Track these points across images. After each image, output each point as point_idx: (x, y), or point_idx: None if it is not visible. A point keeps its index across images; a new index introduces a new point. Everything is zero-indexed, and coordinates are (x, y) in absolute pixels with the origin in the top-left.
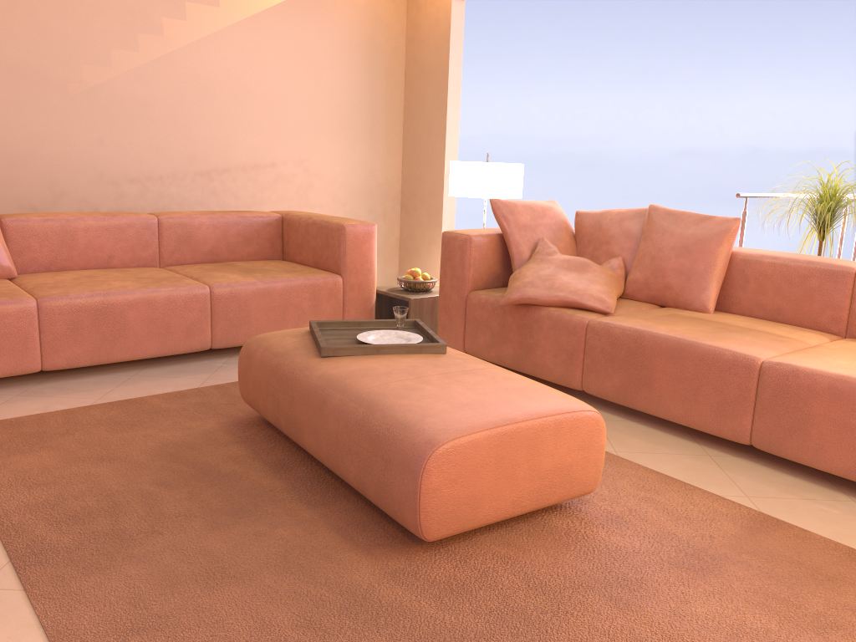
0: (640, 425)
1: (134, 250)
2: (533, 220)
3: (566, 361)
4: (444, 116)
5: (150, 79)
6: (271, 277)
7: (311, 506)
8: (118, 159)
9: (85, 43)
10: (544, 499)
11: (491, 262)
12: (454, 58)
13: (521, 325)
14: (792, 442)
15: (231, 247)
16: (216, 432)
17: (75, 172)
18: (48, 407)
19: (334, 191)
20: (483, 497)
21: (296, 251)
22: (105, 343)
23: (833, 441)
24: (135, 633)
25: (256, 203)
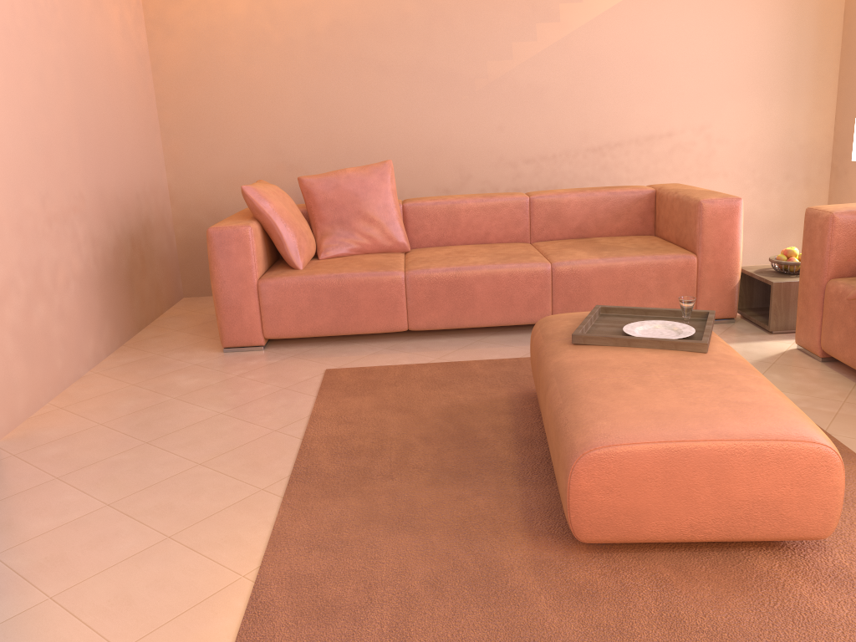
0: None
1: (507, 227)
2: None
3: None
4: None
5: (546, 65)
6: (615, 256)
7: (522, 483)
8: (515, 142)
9: (490, 42)
10: (739, 532)
11: None
12: None
13: None
14: None
15: (599, 223)
16: (500, 401)
17: (479, 157)
18: (397, 361)
19: (742, 157)
20: (648, 512)
21: (663, 226)
22: (456, 311)
23: None
24: (318, 548)
25: (649, 175)
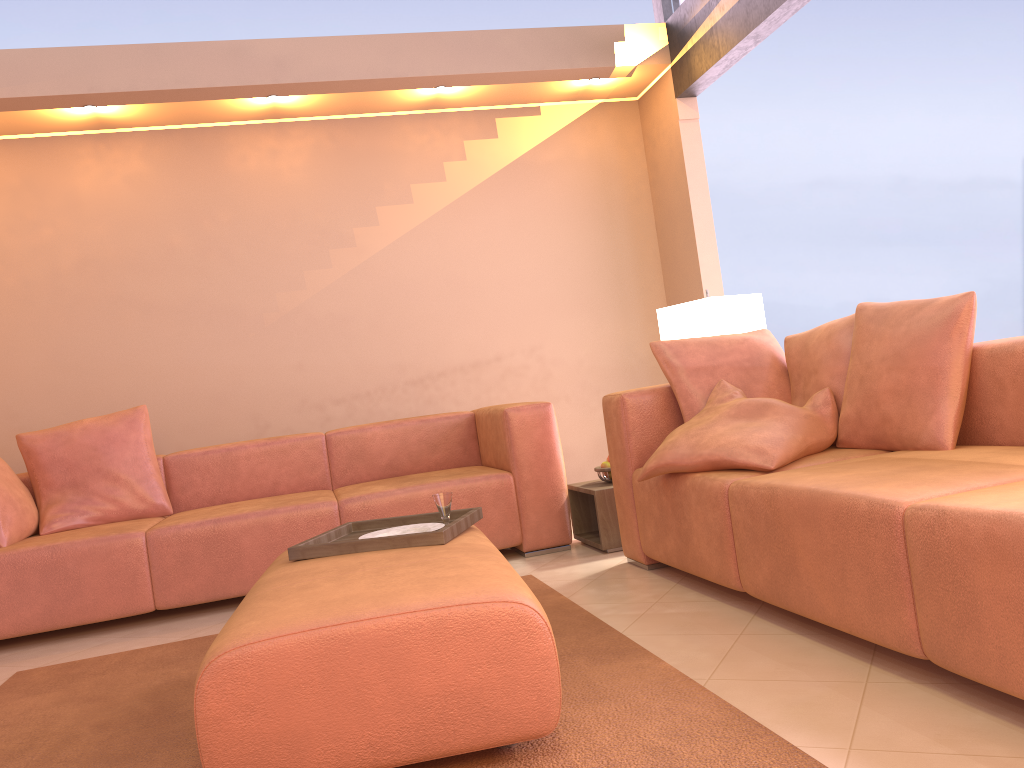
0: (804, 639)
1: (300, 473)
2: (712, 359)
3: (718, 549)
4: (696, 260)
5: (347, 293)
6: (416, 484)
7: None
8: (320, 381)
9: (277, 271)
10: (437, 742)
11: (662, 426)
12: (695, 189)
13: (674, 505)
14: (966, 648)
15: (413, 456)
16: None
17: (278, 402)
18: (127, 647)
19: (581, 377)
20: (309, 734)
21: (485, 451)
22: (219, 576)
23: (1017, 640)
24: None
25: (482, 406)
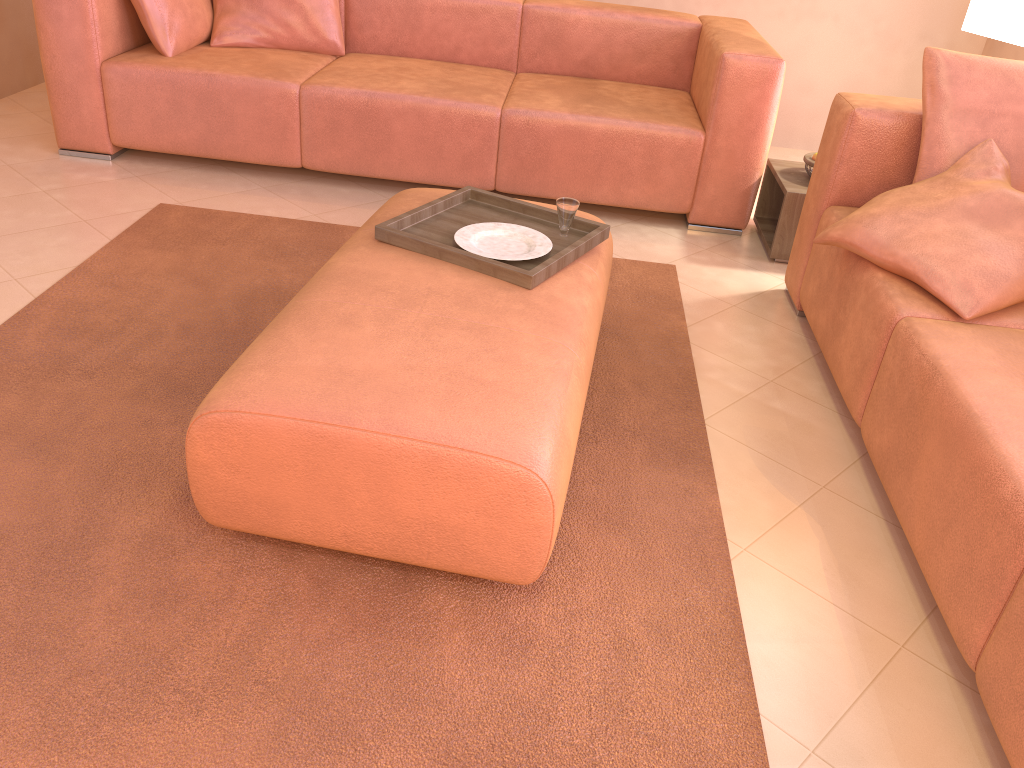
0: (883, 533)
1: (486, 44)
2: (995, 102)
3: (857, 372)
4: None
5: None
6: (592, 114)
7: None
8: None
9: None
10: (410, 555)
11: (888, 164)
12: None
13: (842, 286)
14: (1010, 722)
15: (614, 60)
16: None
17: None
18: (261, 209)
19: None
20: (288, 507)
21: (694, 81)
22: (366, 154)
23: None
24: None
25: (728, 0)
